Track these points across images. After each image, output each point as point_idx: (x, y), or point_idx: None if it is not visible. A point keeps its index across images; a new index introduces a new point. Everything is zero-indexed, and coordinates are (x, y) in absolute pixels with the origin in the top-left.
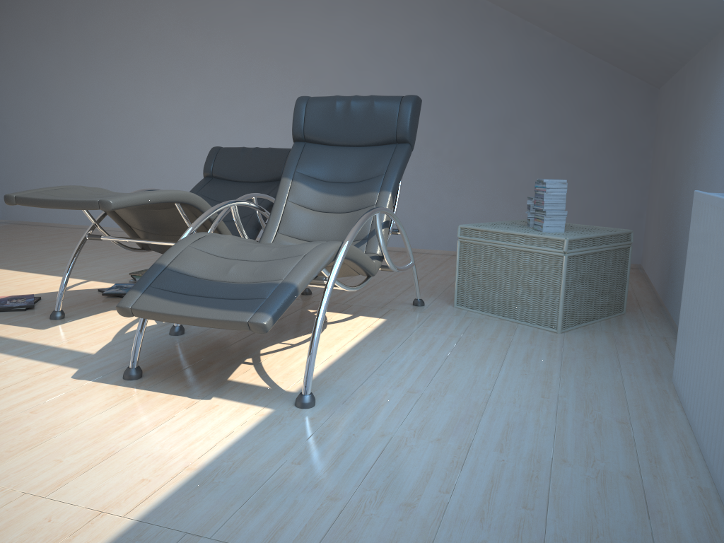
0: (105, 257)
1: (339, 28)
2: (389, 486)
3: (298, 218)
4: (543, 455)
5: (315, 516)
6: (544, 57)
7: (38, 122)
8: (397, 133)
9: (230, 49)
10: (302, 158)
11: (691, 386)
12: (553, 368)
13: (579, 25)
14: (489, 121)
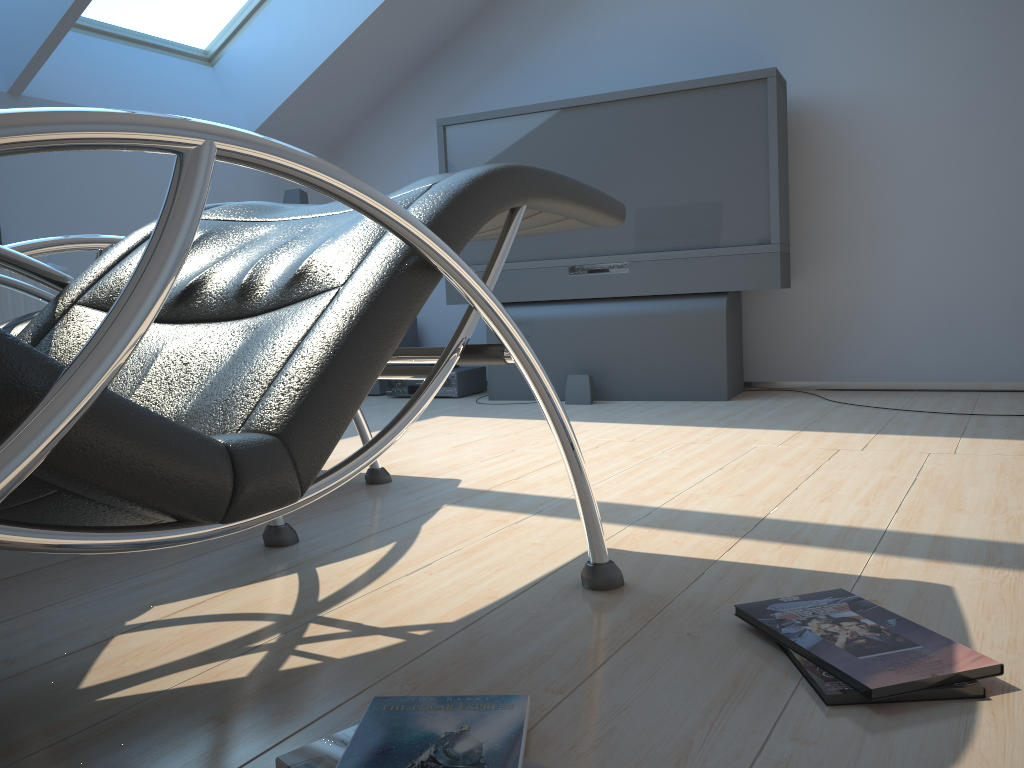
0: None
1: None
2: None
3: None
4: None
5: None
6: None
7: None
8: None
9: None
10: None
11: None
12: None
13: None
14: None
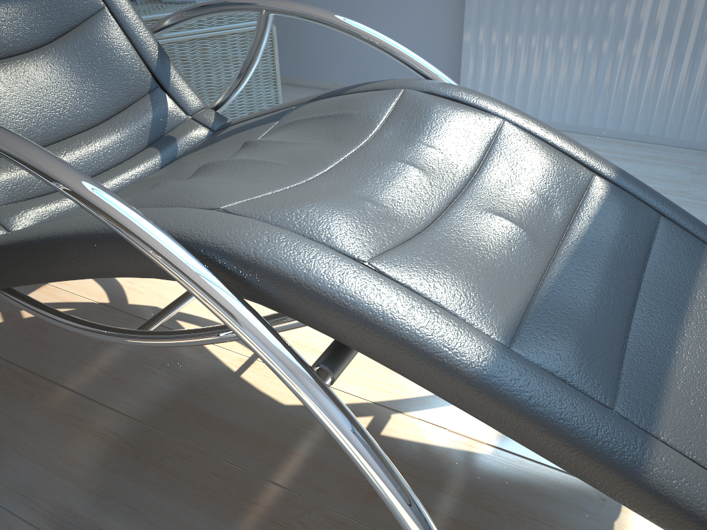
0: None
1: None
2: None
3: None
4: (676, 199)
5: None
6: None
7: None
8: None
9: None
10: None
11: (555, 100)
12: None
13: None
14: None
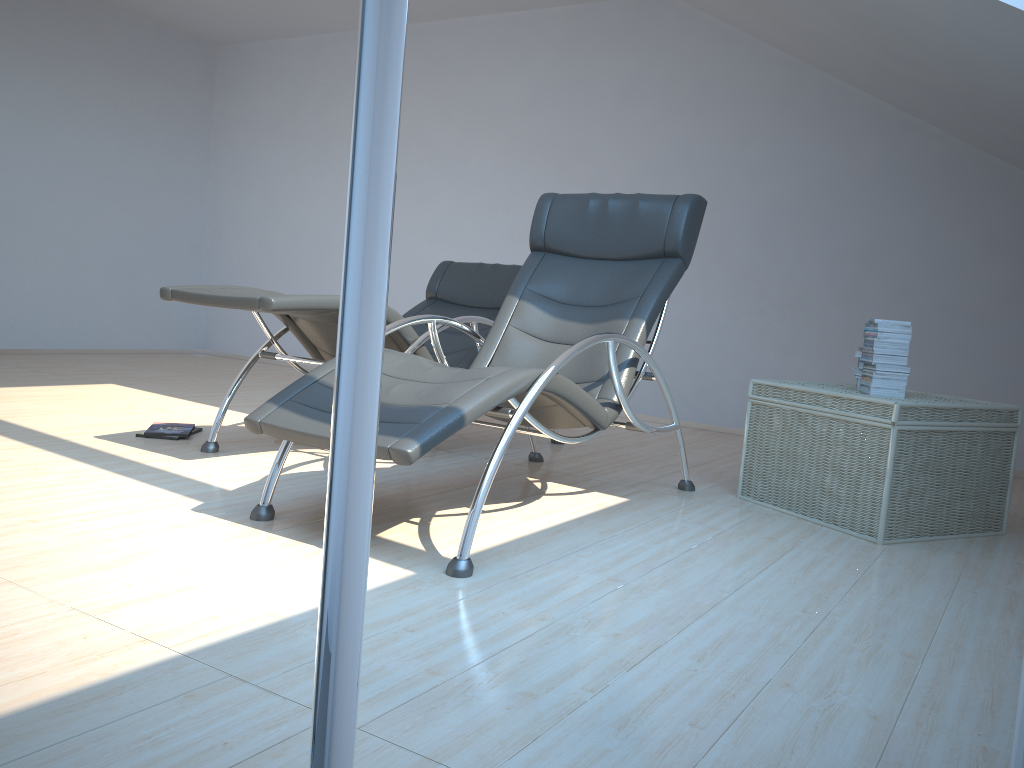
0: None
1: (637, 120)
2: (515, 672)
3: (519, 348)
4: (759, 674)
5: (399, 686)
6: (928, 162)
7: (258, 231)
8: (665, 243)
9: (495, 145)
10: (538, 271)
11: None
12: (844, 581)
13: (968, 113)
14: (840, 251)
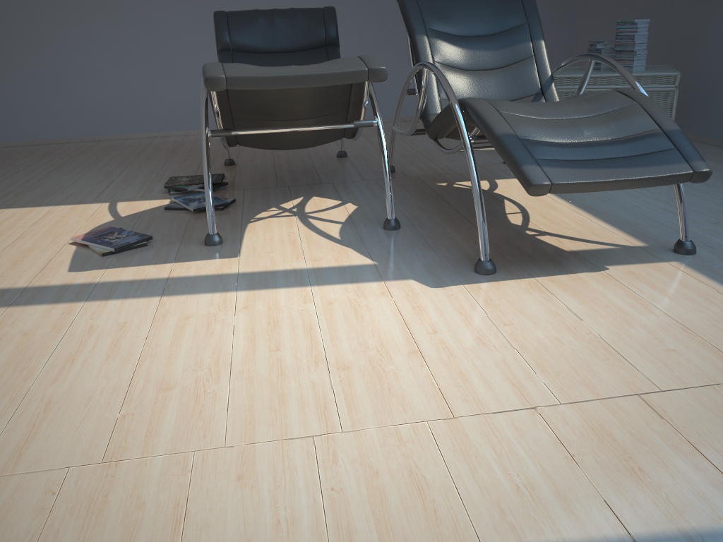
0: (44, 177)
1: None
2: None
3: (454, 79)
4: None
5: None
6: None
7: None
8: None
9: None
10: (424, 11)
11: None
12: None
13: None
14: None
